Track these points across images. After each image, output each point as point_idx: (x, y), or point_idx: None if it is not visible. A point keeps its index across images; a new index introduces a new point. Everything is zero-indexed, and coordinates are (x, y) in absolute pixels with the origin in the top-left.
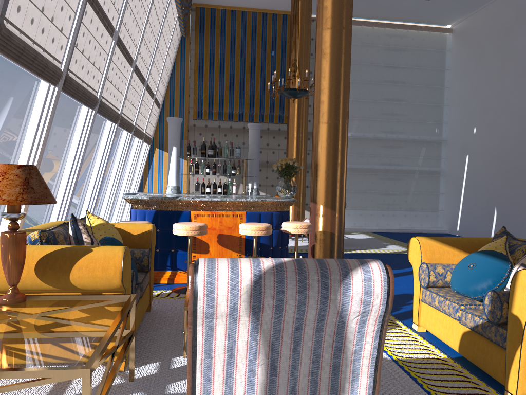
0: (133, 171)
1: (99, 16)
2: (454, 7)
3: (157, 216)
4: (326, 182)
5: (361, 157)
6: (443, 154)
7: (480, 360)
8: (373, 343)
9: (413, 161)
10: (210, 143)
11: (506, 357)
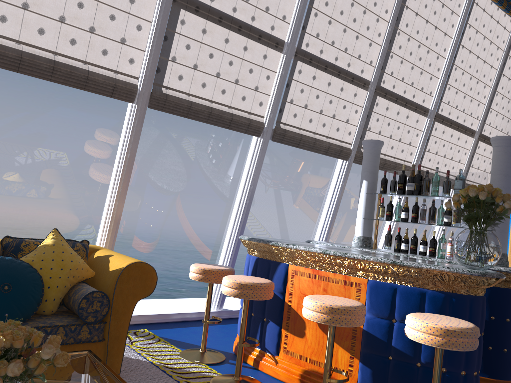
0: None
1: (227, 26)
2: None
3: (257, 265)
4: None
5: None
6: None
7: None
8: None
9: None
10: (411, 173)
11: None
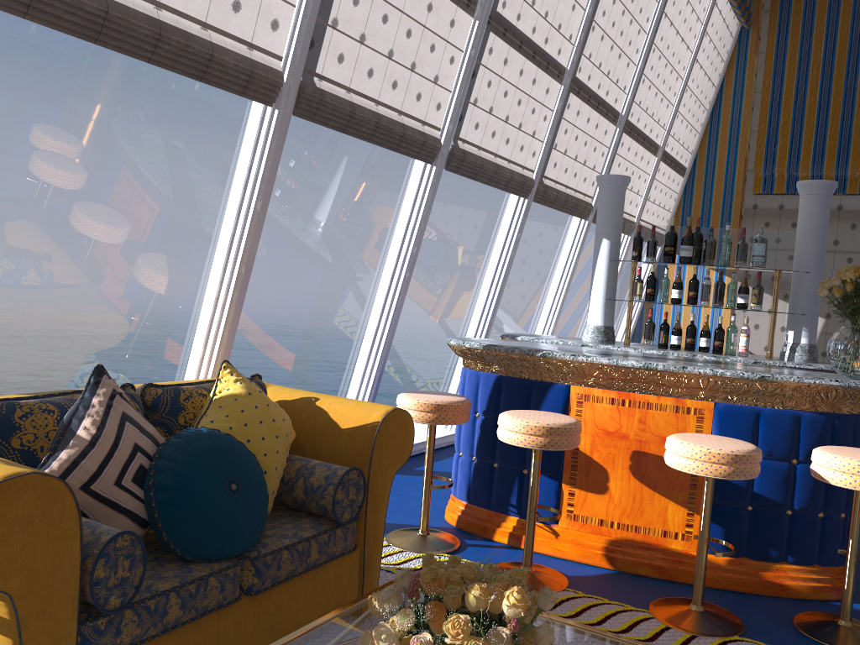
0: None
1: None
2: None
3: (500, 388)
4: None
5: None
6: None
7: None
8: None
9: None
10: (687, 231)
11: None
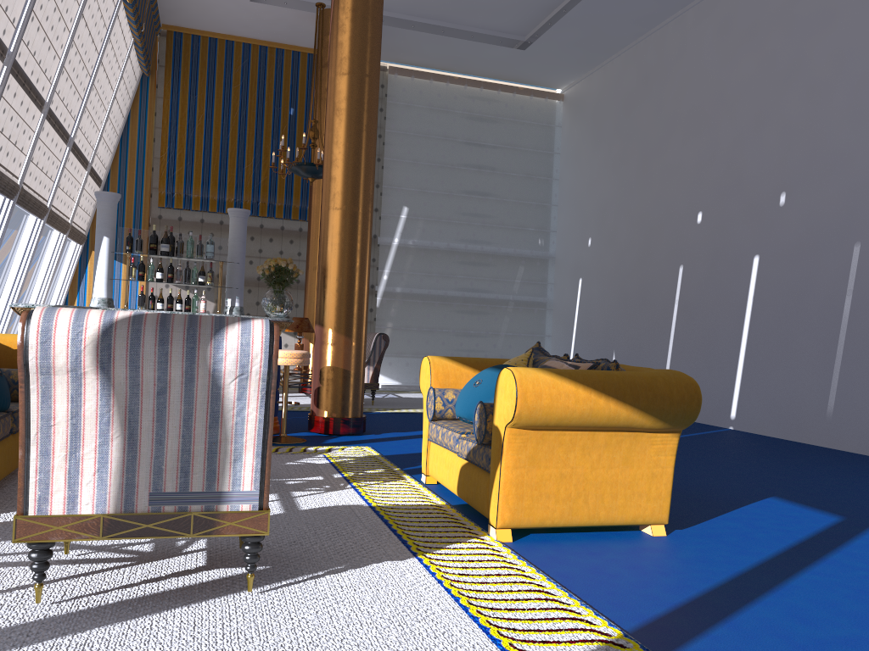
0: (49, 284)
1: None
2: (562, 63)
3: None
4: (337, 295)
5: (427, 277)
6: (549, 277)
7: (472, 496)
8: (258, 414)
9: (505, 286)
10: (165, 234)
11: (489, 482)
